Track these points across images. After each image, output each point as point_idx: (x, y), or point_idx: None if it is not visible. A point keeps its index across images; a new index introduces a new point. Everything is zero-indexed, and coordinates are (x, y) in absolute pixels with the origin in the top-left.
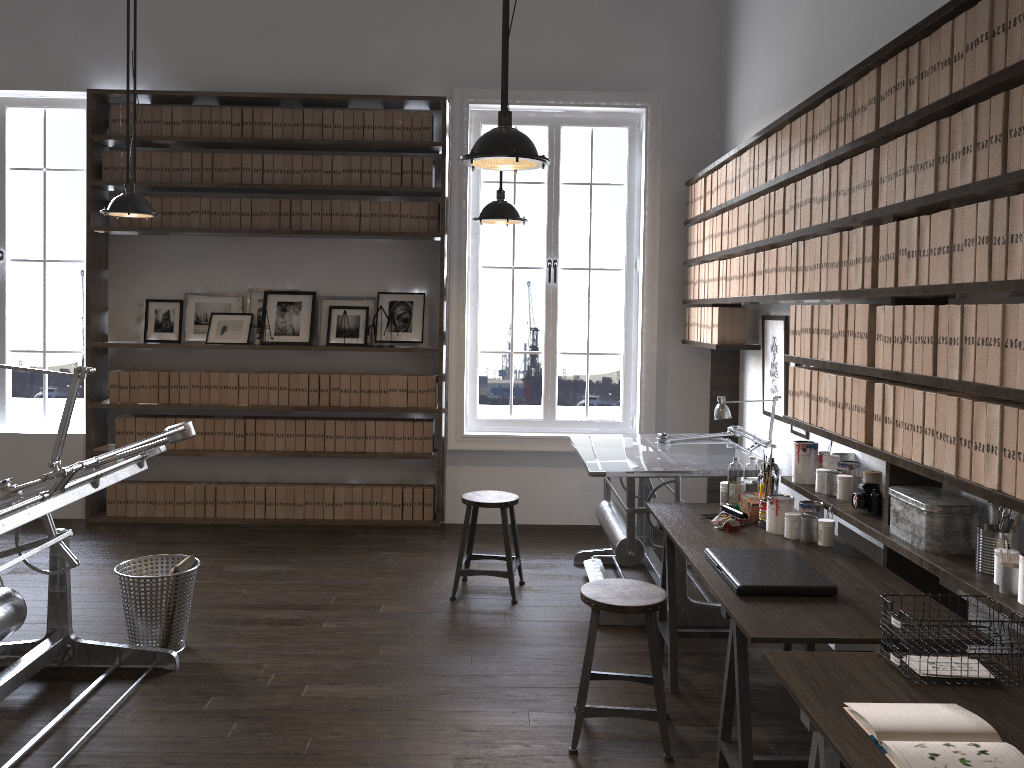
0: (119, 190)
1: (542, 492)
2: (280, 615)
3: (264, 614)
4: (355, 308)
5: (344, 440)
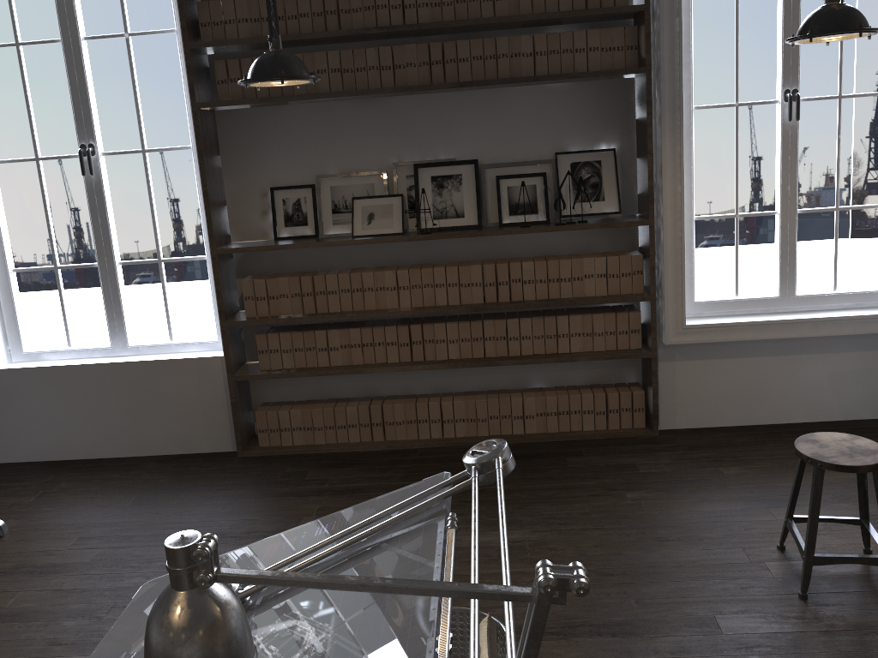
0: (220, 52)
1: (780, 386)
2: (585, 652)
3: (561, 650)
4: (529, 176)
5: (531, 341)
